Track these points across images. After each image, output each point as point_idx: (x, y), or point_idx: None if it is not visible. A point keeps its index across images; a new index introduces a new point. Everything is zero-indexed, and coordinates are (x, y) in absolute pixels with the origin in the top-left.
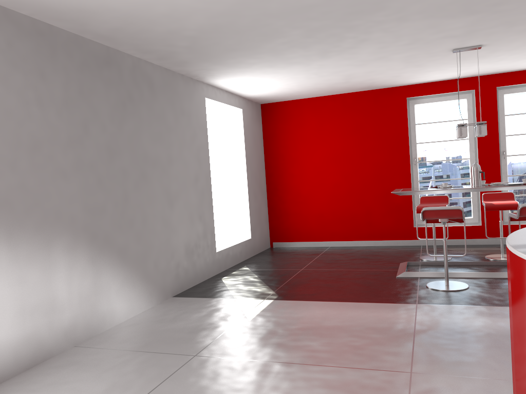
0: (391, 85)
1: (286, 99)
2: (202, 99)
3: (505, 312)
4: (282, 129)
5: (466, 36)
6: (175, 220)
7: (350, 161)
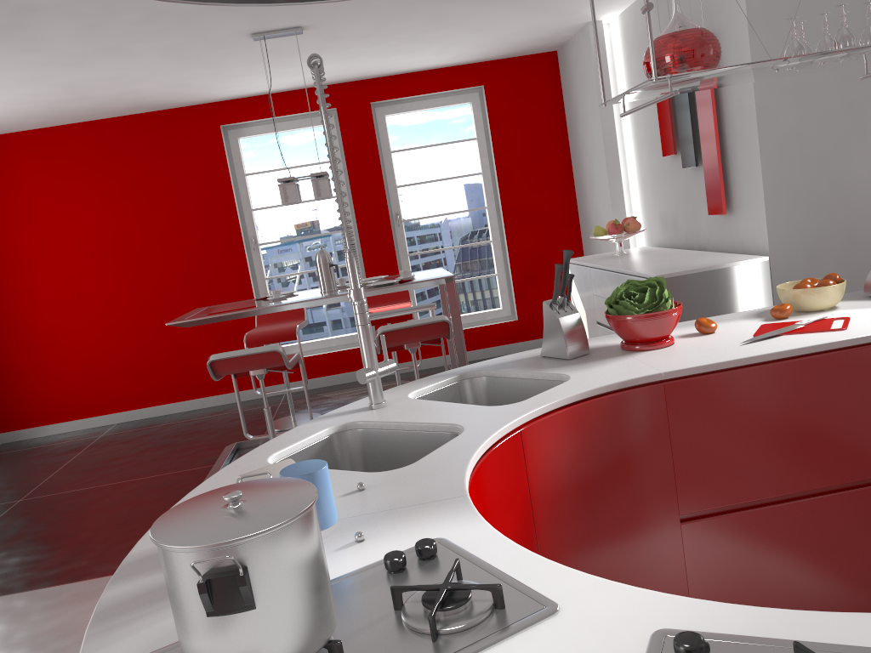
0: (187, 103)
1: None
2: None
3: None
4: None
5: (258, 8)
6: None
7: (131, 254)
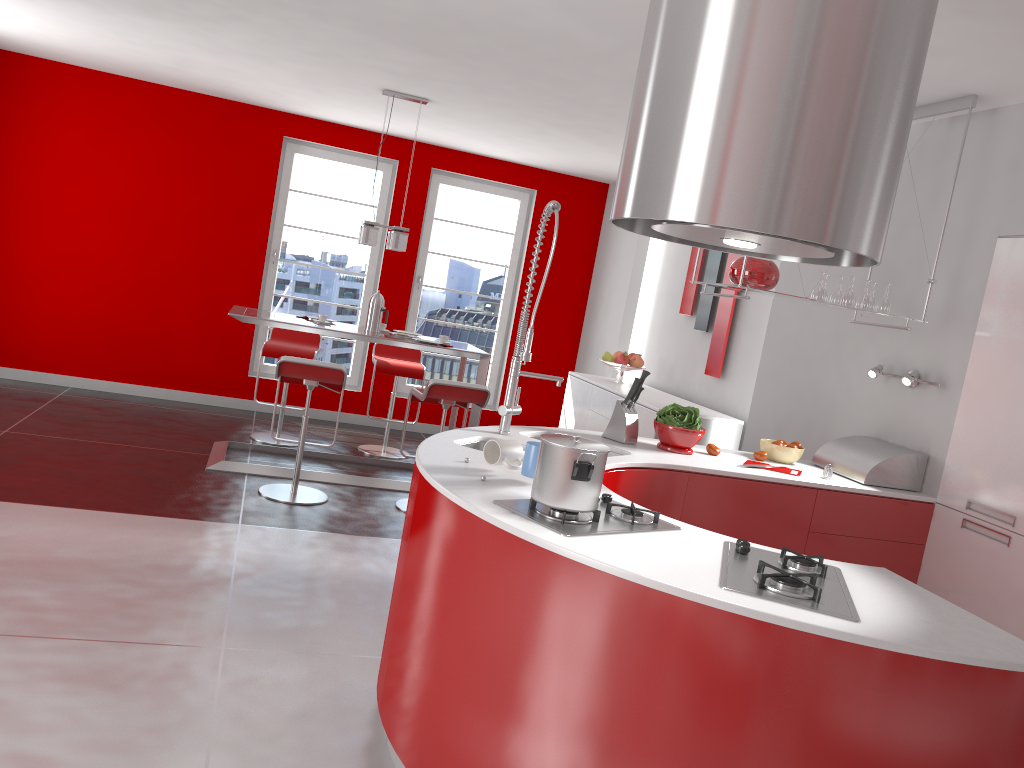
0: (261, 104)
1: (30, 52)
2: None
3: (378, 546)
4: (5, 114)
5: (411, 79)
6: None
7: (149, 225)
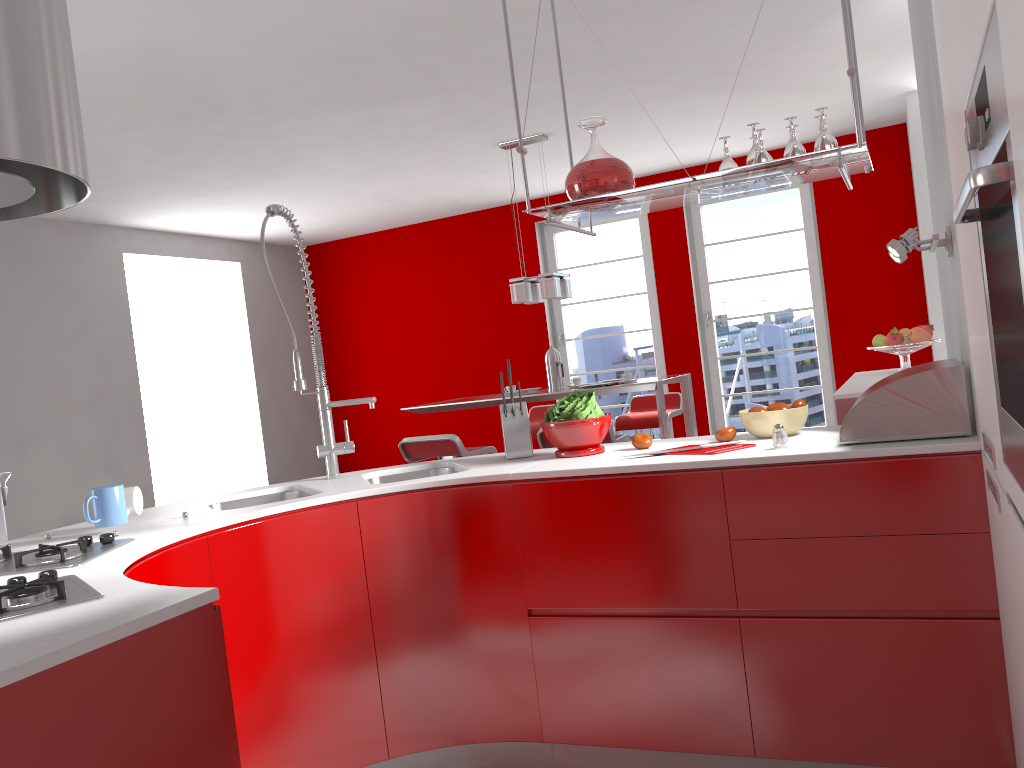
0: (504, 202)
1: (336, 236)
2: (113, 256)
3: None
4: (338, 291)
5: (481, 125)
6: (31, 477)
7: (451, 345)
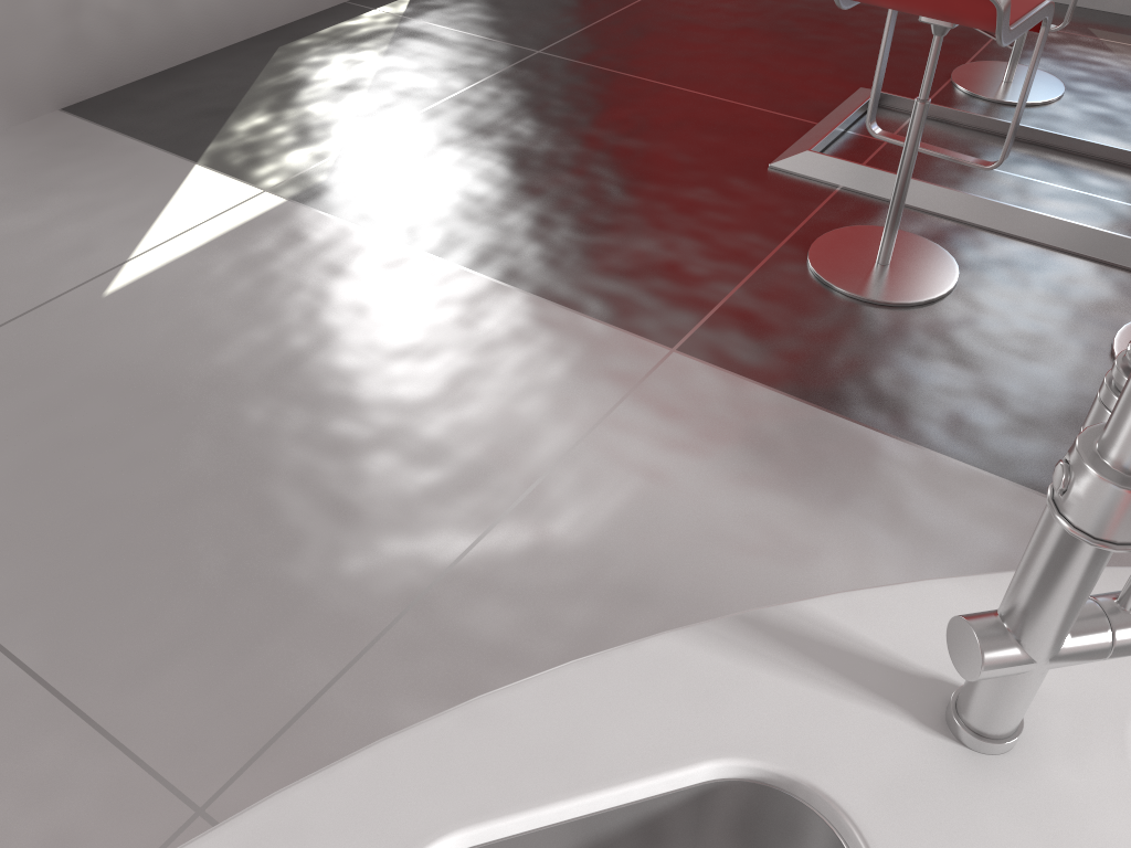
0: None
1: None
2: None
3: (925, 501)
4: None
5: None
6: None
7: None
